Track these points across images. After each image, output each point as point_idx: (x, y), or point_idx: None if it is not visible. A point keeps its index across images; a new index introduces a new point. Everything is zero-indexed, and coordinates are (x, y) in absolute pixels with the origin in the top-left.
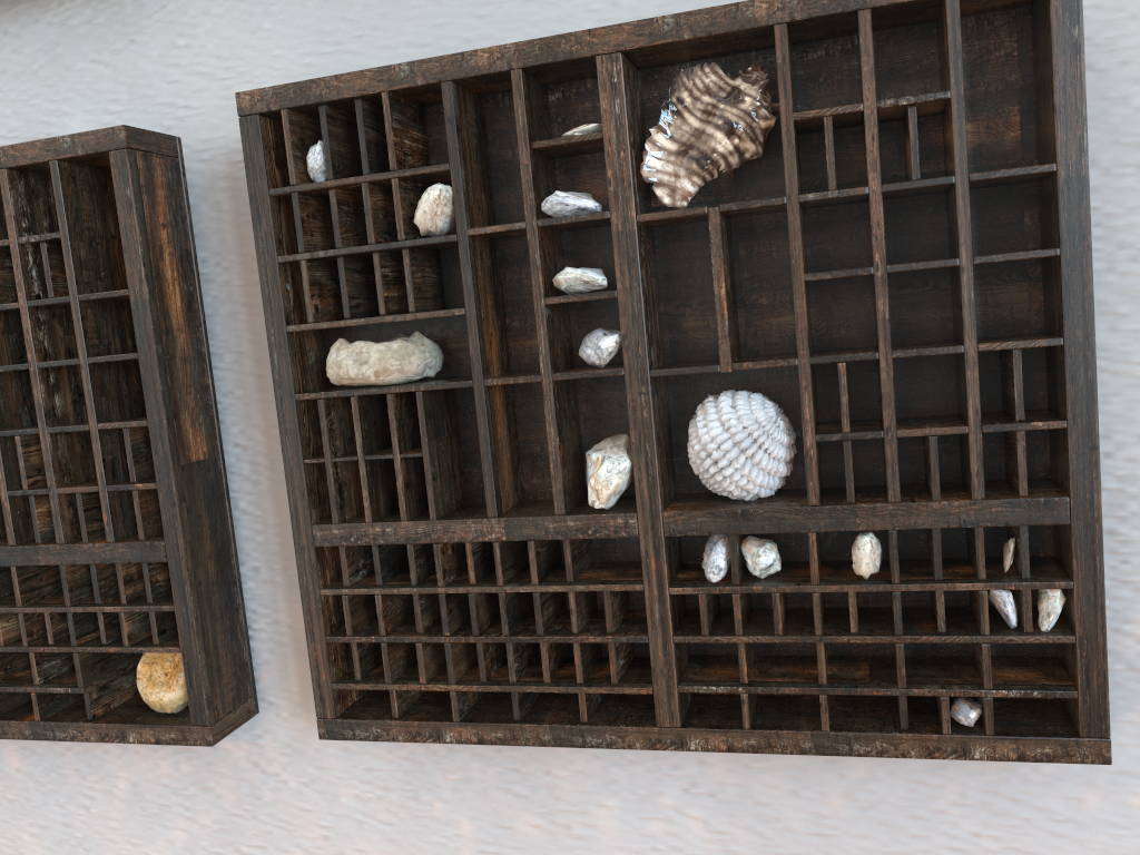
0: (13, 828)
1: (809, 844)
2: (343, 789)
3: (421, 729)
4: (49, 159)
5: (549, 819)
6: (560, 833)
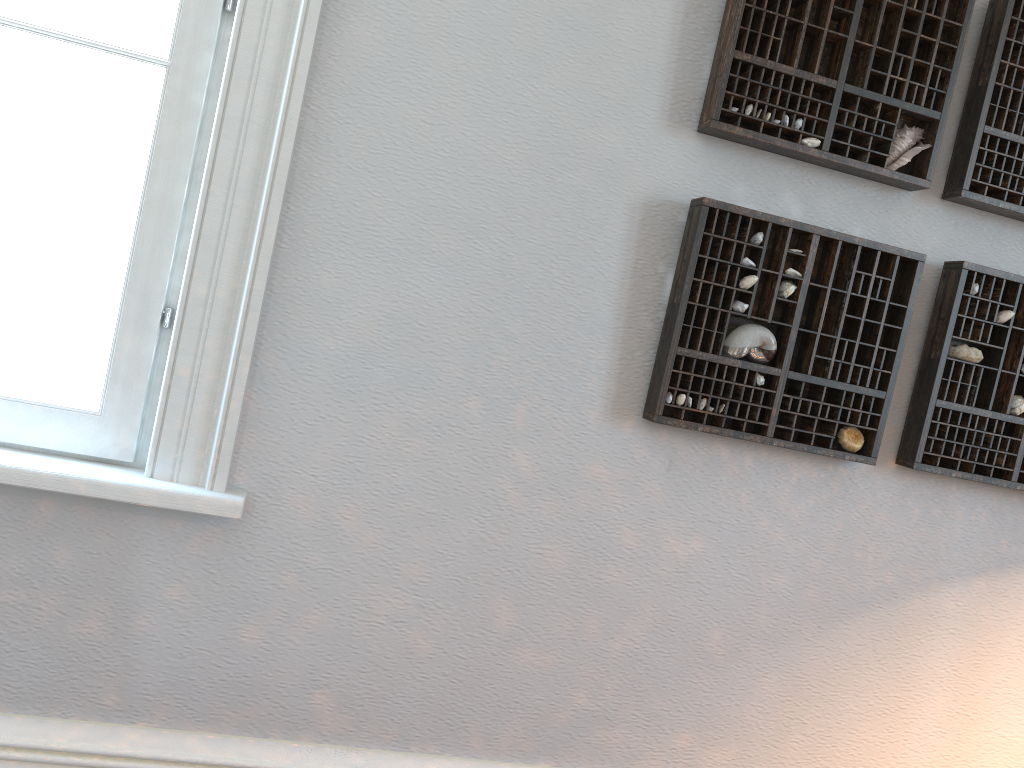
0: (738, 490)
1: (1011, 527)
2: (878, 492)
3: (945, 471)
4: (897, 255)
5: (942, 511)
6: (944, 516)
